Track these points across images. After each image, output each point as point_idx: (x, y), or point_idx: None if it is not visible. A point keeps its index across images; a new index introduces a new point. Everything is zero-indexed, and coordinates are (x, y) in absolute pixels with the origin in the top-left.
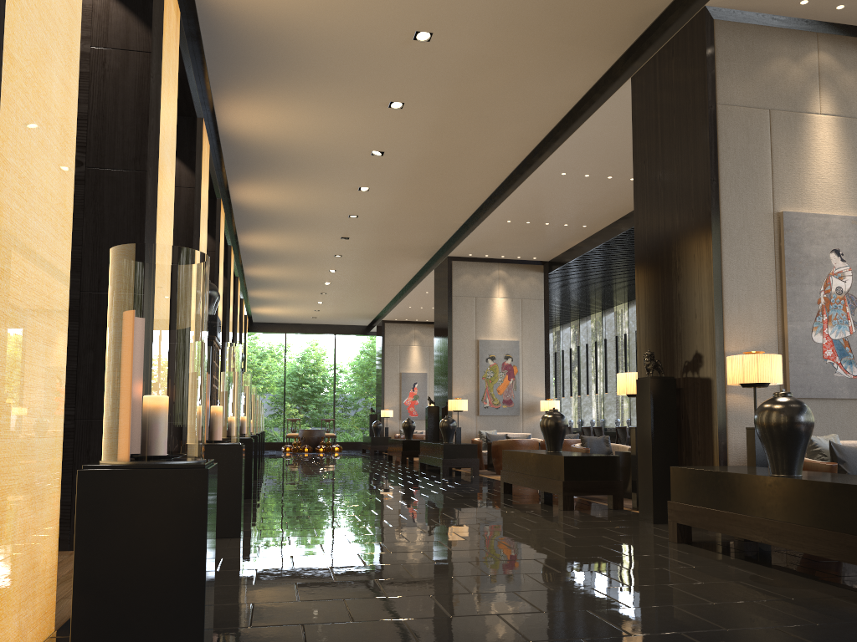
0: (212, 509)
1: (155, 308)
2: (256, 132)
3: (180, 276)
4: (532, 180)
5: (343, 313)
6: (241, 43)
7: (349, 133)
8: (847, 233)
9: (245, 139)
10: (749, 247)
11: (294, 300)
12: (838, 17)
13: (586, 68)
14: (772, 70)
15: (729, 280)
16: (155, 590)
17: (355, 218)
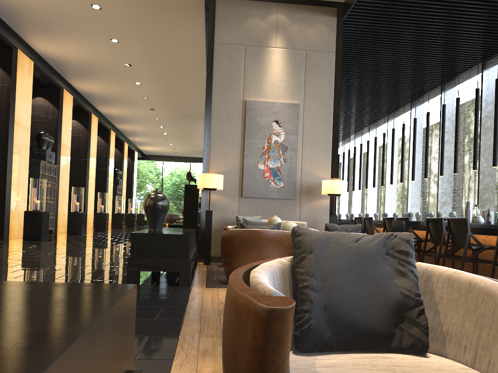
0: None
1: None
2: (58, 54)
3: None
4: None
5: (189, 150)
6: (13, 12)
7: (104, 55)
8: (284, 112)
9: (55, 58)
10: (227, 119)
11: (156, 143)
12: None
13: (193, 21)
14: (248, 24)
15: (214, 136)
16: None
17: (147, 99)
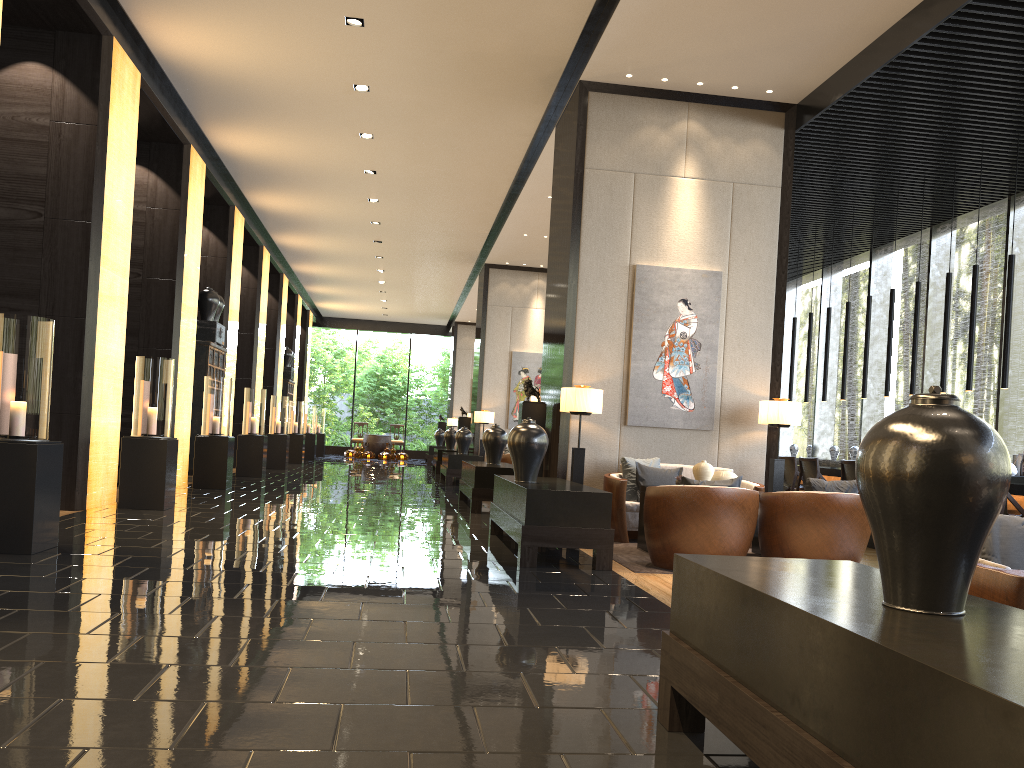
0: (51, 469)
1: (11, 351)
2: (250, 152)
3: (28, 333)
4: (524, 202)
5: (413, 311)
6: (208, 89)
7: (335, 155)
8: (696, 285)
9: (242, 157)
10: (603, 295)
11: (355, 297)
12: (704, 90)
13: (522, 113)
14: (641, 138)
15: (582, 323)
16: (6, 509)
17: (378, 224)
